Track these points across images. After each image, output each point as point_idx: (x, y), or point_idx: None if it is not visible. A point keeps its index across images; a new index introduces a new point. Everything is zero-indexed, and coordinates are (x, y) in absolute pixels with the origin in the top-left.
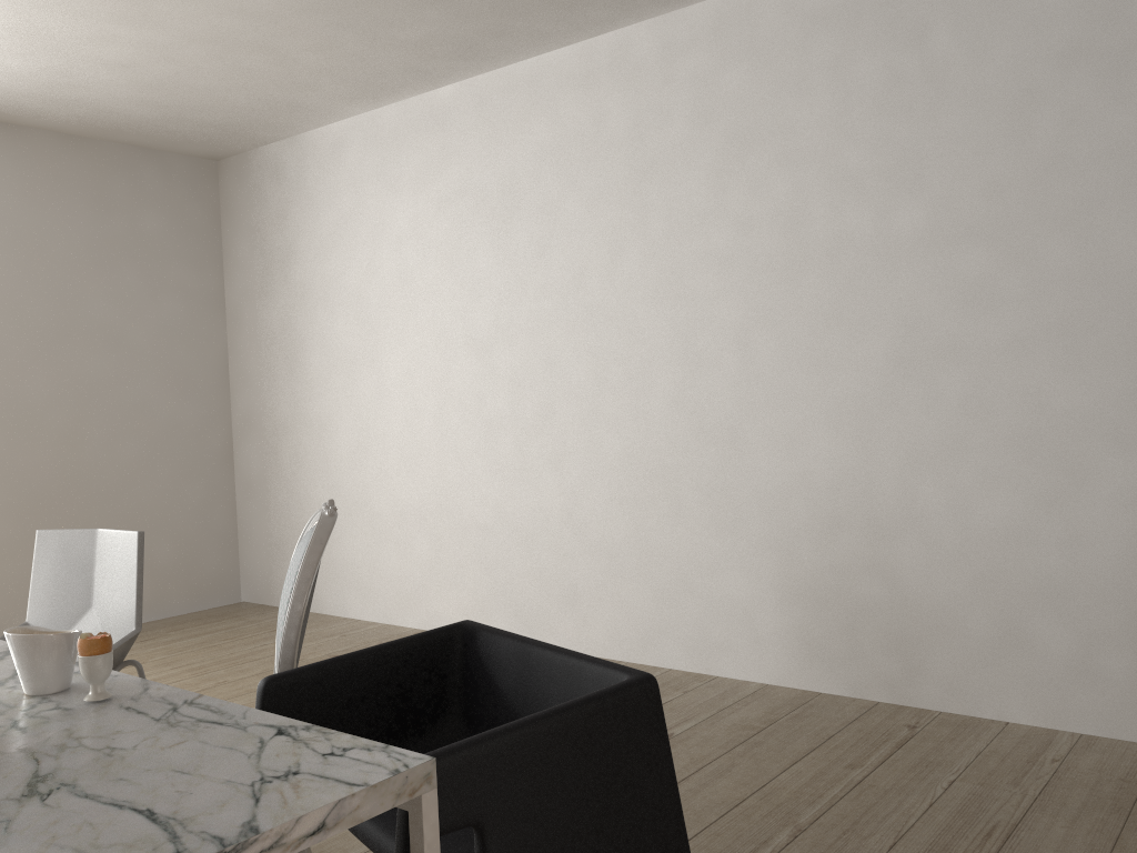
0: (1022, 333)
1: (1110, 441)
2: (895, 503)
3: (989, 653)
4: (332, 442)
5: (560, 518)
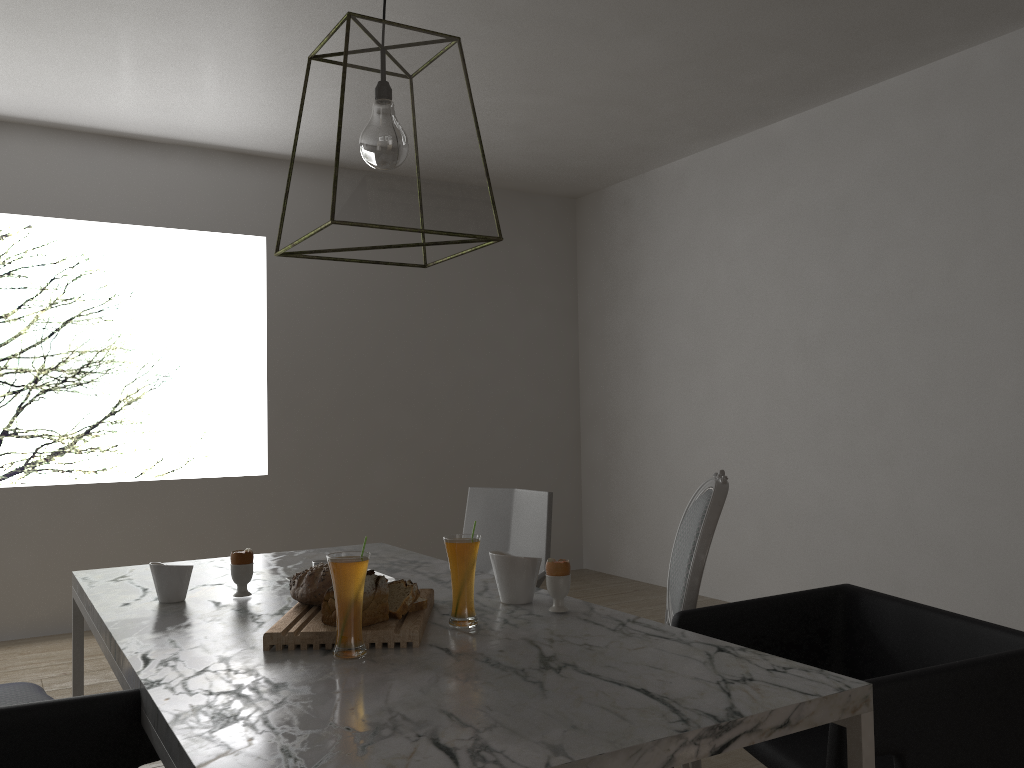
0: None
1: None
2: None
3: None
4: (667, 434)
5: (890, 511)
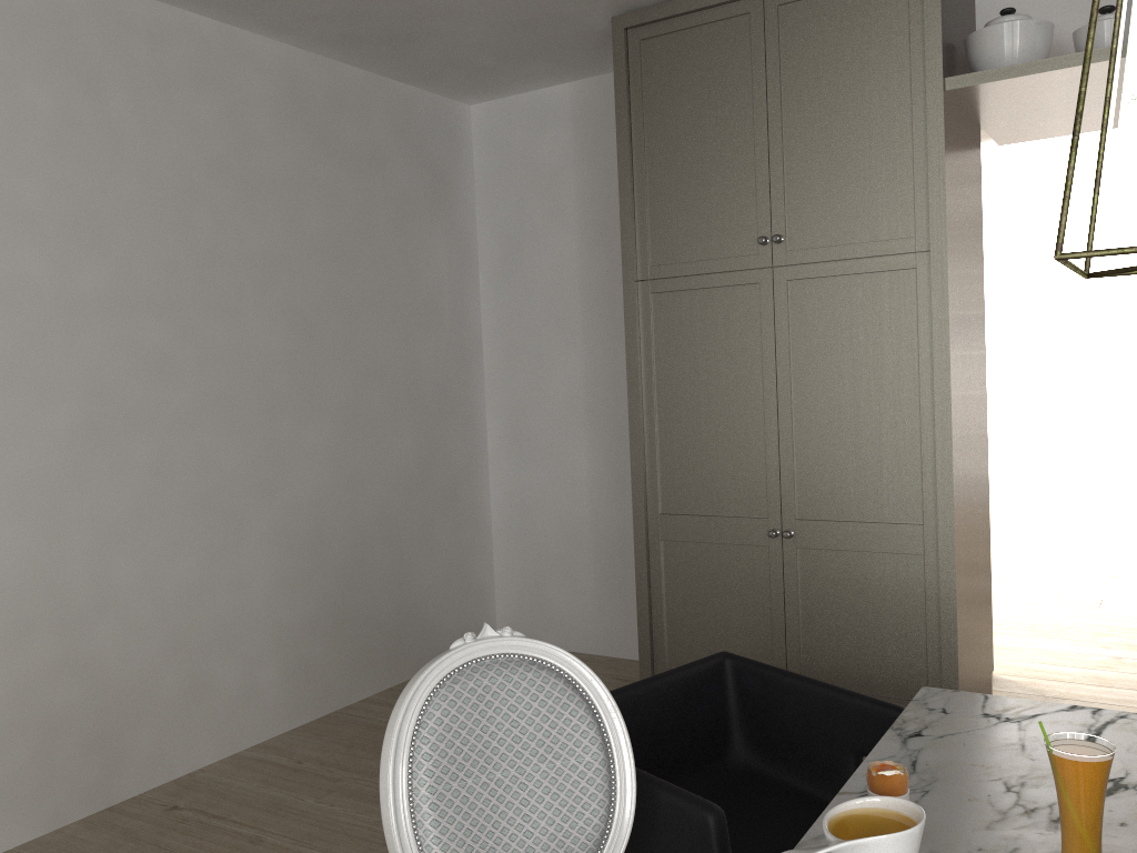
0: (194, 404)
1: (257, 494)
2: (90, 588)
3: (182, 711)
4: None
5: None
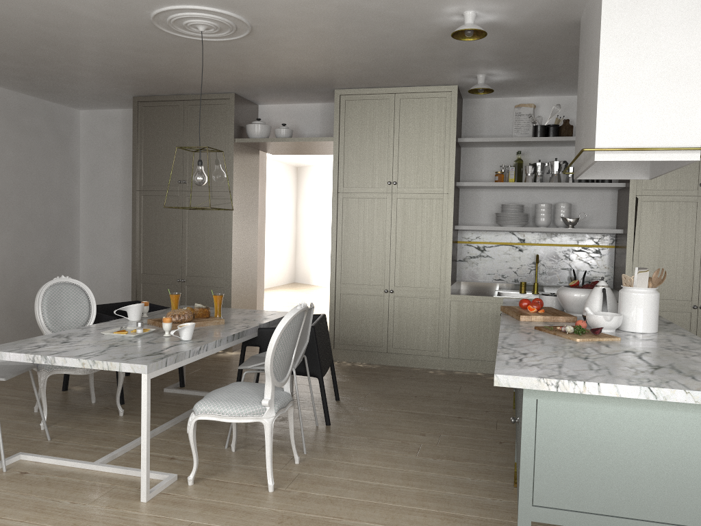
0: None
1: None
2: None
3: None
4: None
5: None
